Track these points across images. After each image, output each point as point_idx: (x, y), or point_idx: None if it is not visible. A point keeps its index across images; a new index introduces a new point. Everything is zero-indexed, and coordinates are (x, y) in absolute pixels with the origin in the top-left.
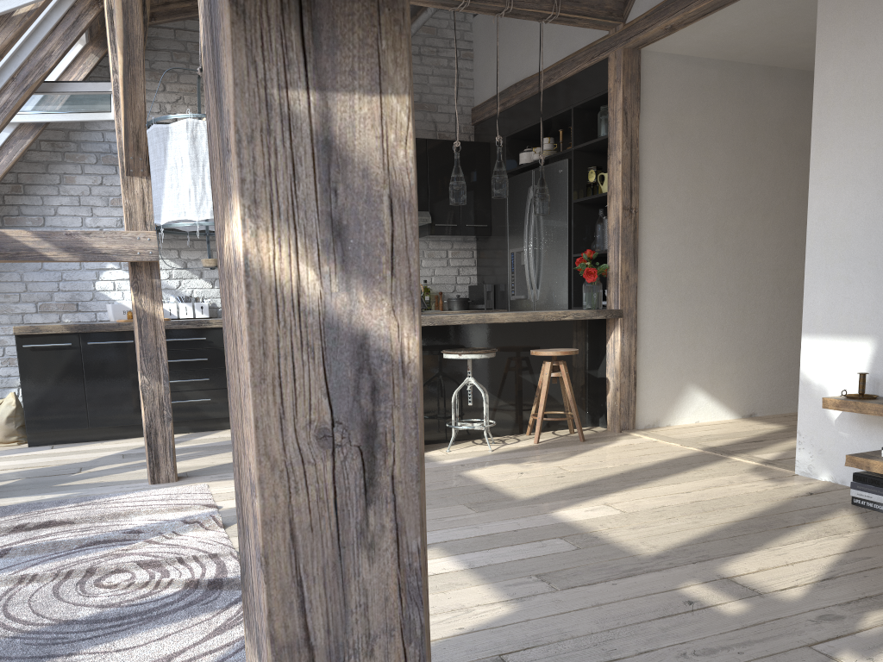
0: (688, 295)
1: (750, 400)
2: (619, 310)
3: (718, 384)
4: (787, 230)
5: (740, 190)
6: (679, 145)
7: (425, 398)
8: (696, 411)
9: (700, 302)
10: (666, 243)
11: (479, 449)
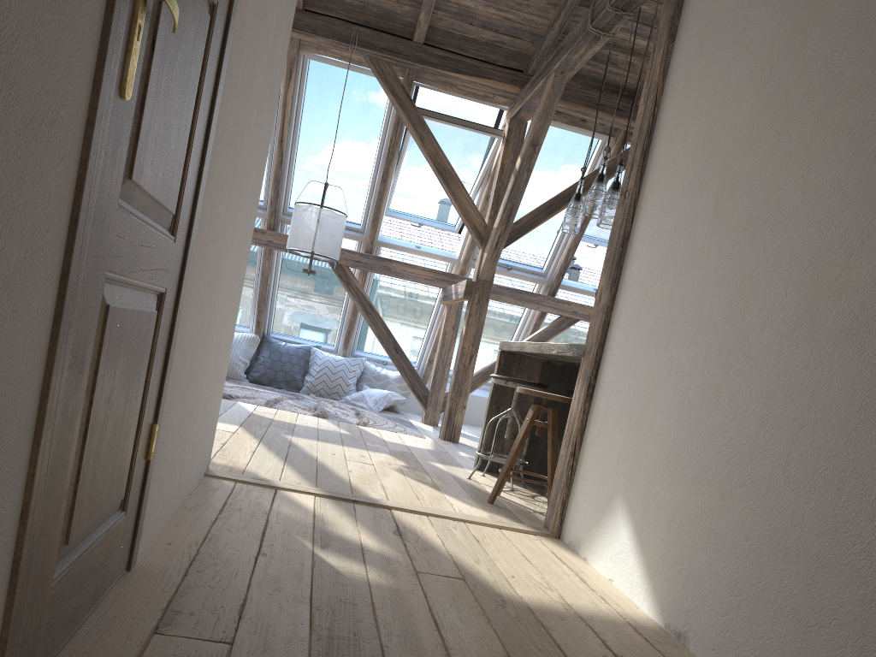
0: (657, 326)
1: (685, 596)
2: (583, 346)
3: (650, 523)
4: (870, 133)
5: (780, 80)
6: (707, 53)
7: (535, 435)
8: (614, 558)
9: (667, 342)
10: (655, 235)
11: (483, 481)
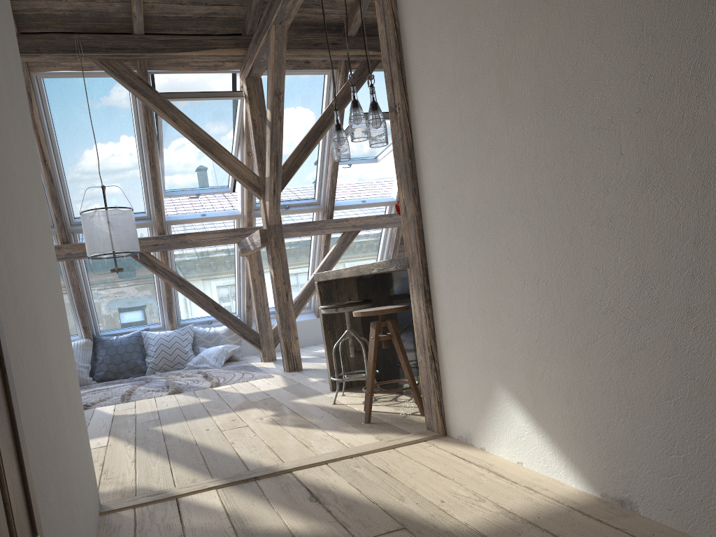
0: (478, 220)
1: (615, 464)
2: (404, 258)
3: (544, 403)
4: None
5: None
6: None
7: None
8: (515, 442)
9: (496, 232)
10: (442, 137)
11: (346, 400)
